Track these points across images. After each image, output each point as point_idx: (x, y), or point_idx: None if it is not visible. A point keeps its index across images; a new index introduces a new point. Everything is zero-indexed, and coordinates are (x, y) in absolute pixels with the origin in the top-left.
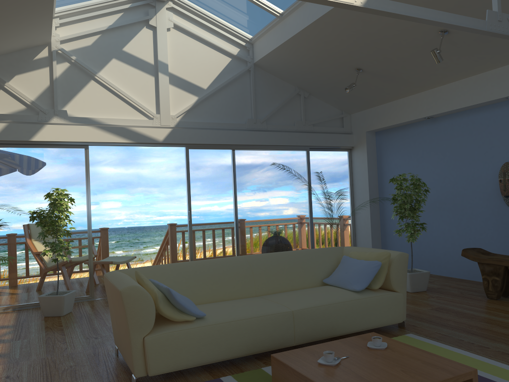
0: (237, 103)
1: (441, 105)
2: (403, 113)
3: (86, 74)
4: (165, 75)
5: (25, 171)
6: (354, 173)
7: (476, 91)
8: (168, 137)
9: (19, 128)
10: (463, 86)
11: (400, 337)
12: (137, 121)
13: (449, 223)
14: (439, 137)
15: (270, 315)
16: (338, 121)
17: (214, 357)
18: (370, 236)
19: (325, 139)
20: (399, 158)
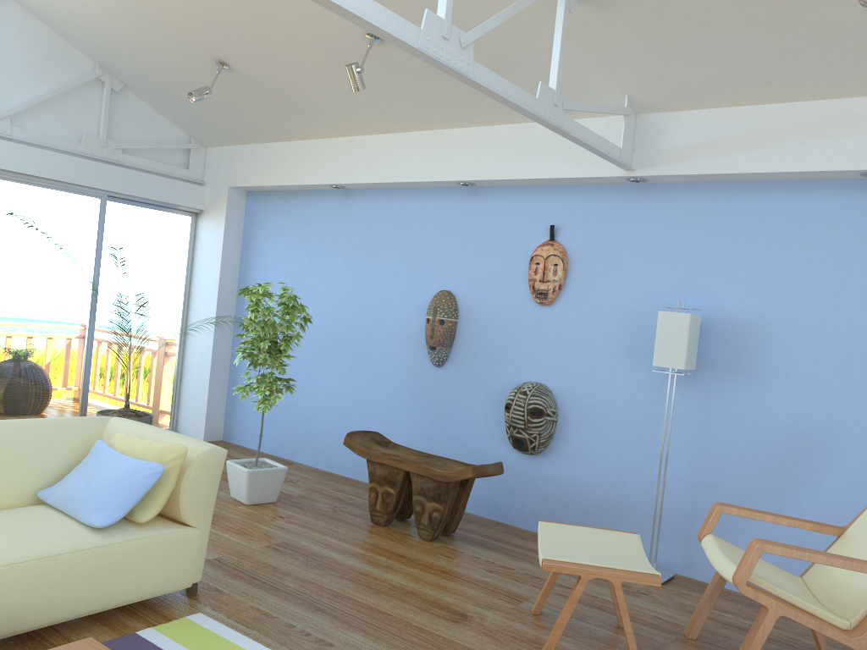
0: None
1: (359, 169)
2: (297, 168)
3: None
4: None
5: None
6: (197, 261)
7: (417, 159)
8: None
9: None
10: (398, 145)
11: (173, 625)
12: None
13: (342, 379)
14: (349, 225)
15: None
16: (180, 154)
17: None
18: (207, 382)
19: (146, 184)
20: (281, 249)
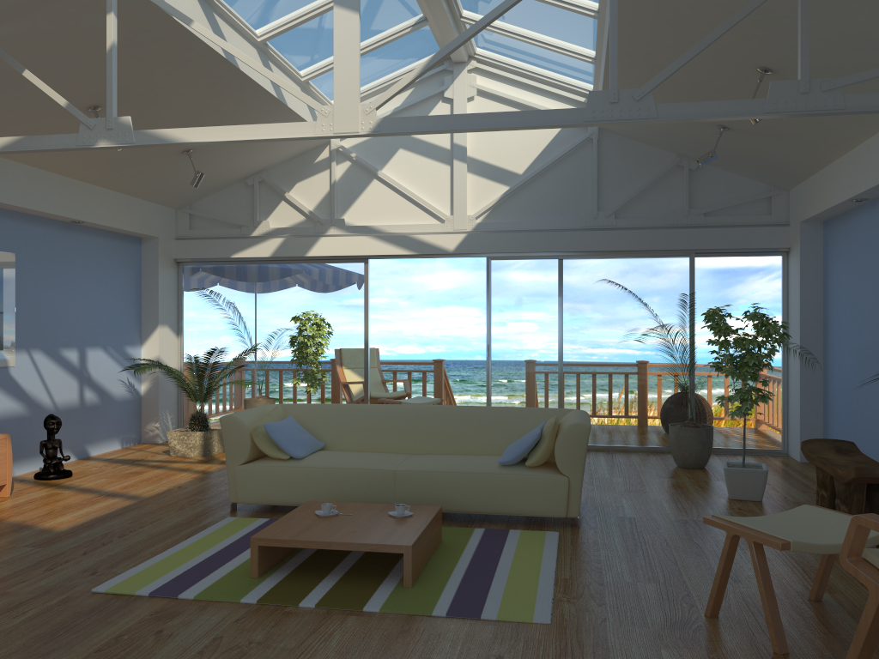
0: (570, 190)
1: (859, 179)
2: (829, 191)
3: (368, 173)
4: (462, 162)
5: (303, 290)
6: (789, 295)
7: None
8: (461, 245)
9: (295, 242)
10: (878, 145)
11: (532, 532)
12: (424, 226)
13: None
14: (877, 236)
15: (366, 469)
16: (763, 203)
17: (299, 500)
18: (798, 406)
19: (727, 236)
20: (842, 272)
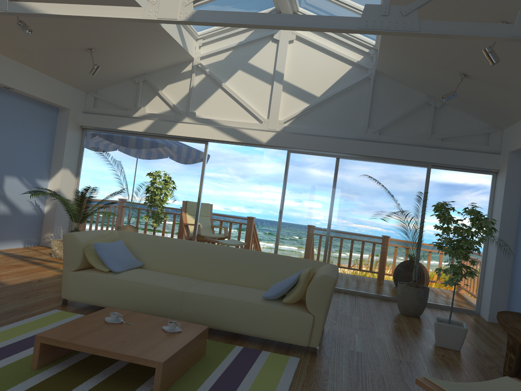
0: (351, 112)
1: None
2: None
3: (215, 84)
4: (280, 83)
5: (162, 157)
6: (494, 203)
7: None
8: (271, 139)
9: (160, 124)
10: None
11: (279, 355)
12: (248, 124)
13: None
14: None
15: (163, 288)
16: (483, 137)
17: (110, 304)
18: (491, 281)
19: (455, 156)
20: None
